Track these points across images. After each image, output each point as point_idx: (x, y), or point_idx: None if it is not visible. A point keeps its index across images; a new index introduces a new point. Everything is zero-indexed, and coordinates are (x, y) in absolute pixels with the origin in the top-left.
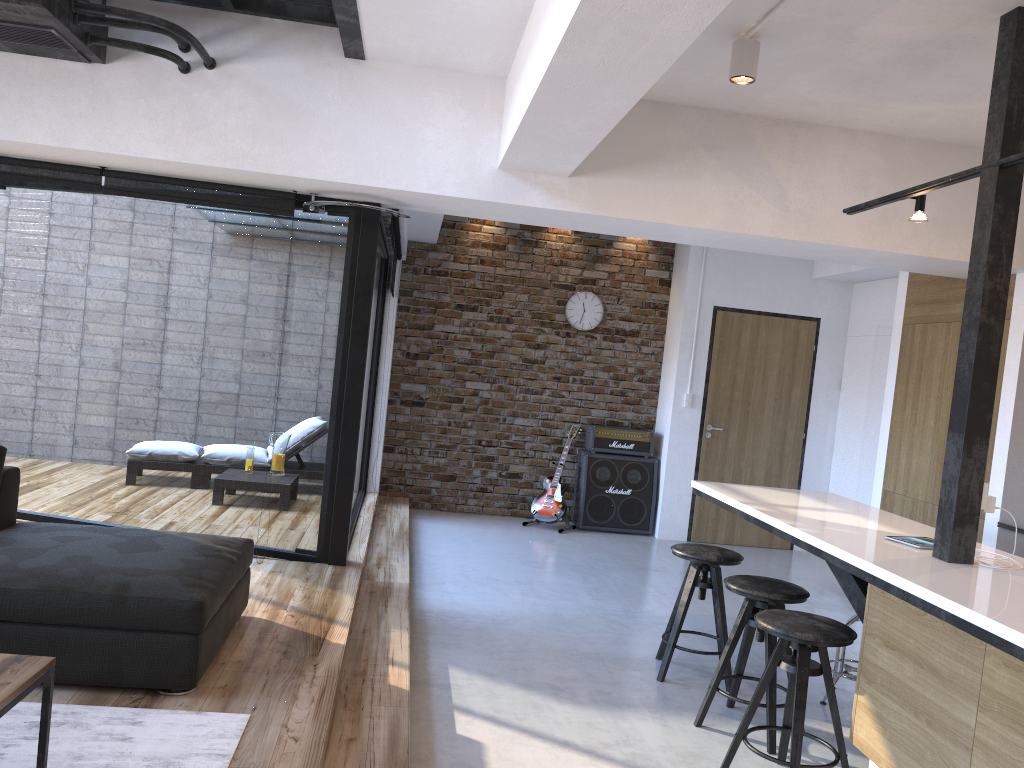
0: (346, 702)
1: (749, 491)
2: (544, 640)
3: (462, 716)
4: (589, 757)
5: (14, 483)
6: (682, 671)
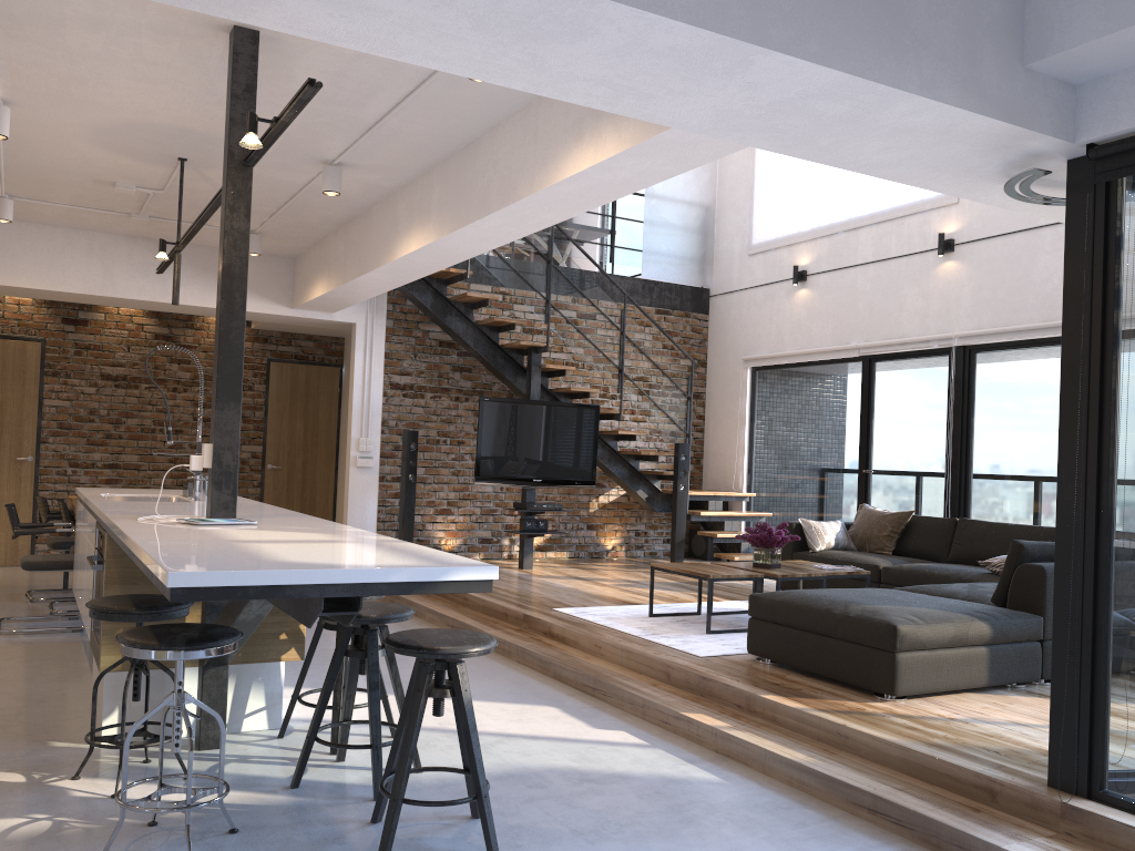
0: (700, 699)
1: (383, 556)
2: (685, 848)
3: (636, 741)
4: (507, 733)
5: (1030, 577)
6: (449, 841)
